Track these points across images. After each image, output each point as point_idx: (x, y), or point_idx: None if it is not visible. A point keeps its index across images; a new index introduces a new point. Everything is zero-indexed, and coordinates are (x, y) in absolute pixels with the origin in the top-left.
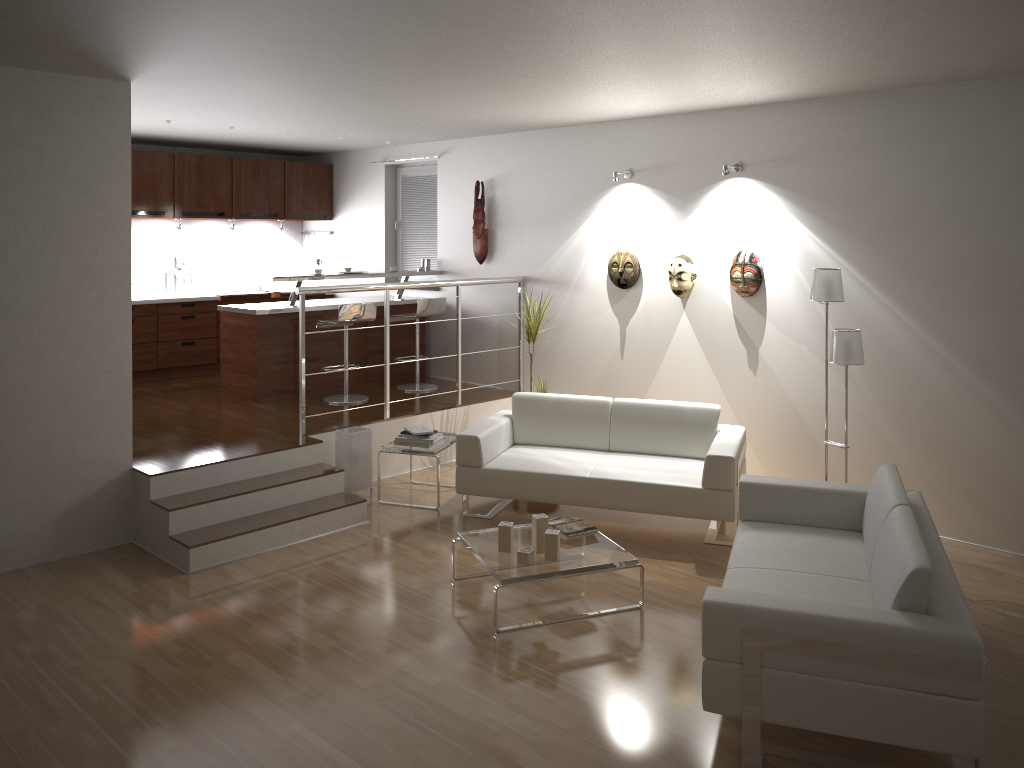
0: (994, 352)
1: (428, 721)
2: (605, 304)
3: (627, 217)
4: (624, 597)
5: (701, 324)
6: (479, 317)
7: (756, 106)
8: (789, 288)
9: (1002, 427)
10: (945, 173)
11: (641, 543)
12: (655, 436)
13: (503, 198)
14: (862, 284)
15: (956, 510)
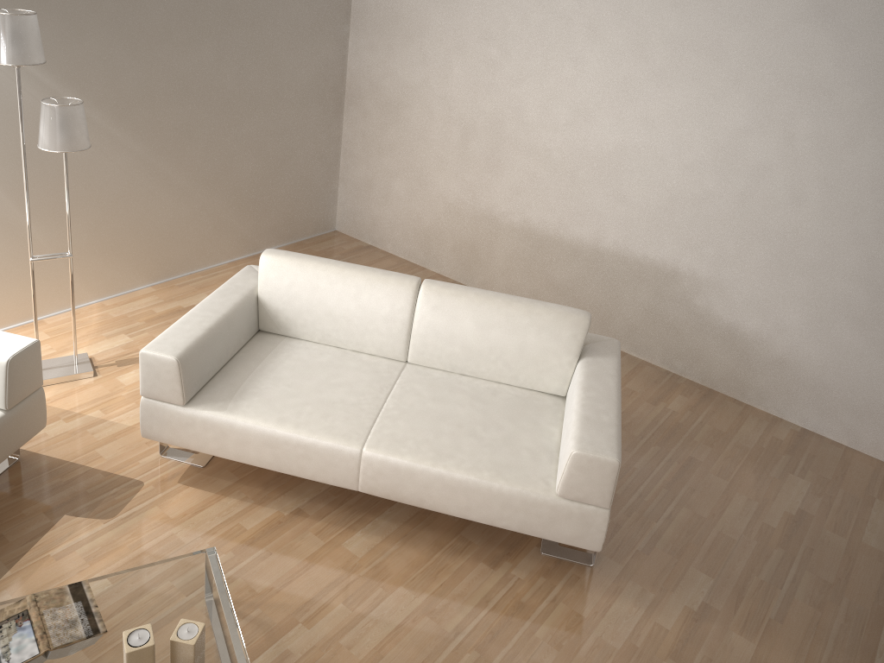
0: (129, 92)
1: None
2: None
3: None
4: None
5: None
6: None
7: None
8: None
9: (138, 170)
10: None
11: None
12: None
13: None
14: None
15: (98, 271)
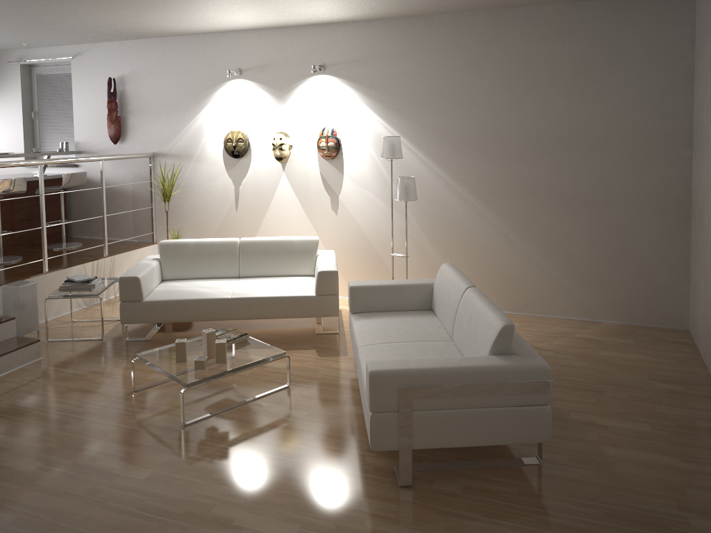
0: (490, 187)
1: (149, 510)
2: (222, 170)
3: (238, 105)
4: (274, 381)
5: (297, 181)
6: (120, 185)
7: (333, 23)
8: (359, 152)
9: (495, 234)
10: (460, 72)
11: (272, 341)
12: (273, 263)
13: (133, 91)
14: (408, 147)
15: None
